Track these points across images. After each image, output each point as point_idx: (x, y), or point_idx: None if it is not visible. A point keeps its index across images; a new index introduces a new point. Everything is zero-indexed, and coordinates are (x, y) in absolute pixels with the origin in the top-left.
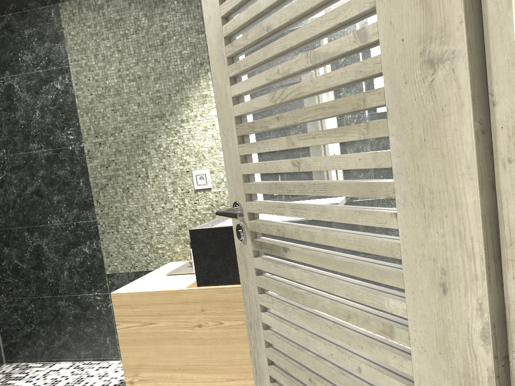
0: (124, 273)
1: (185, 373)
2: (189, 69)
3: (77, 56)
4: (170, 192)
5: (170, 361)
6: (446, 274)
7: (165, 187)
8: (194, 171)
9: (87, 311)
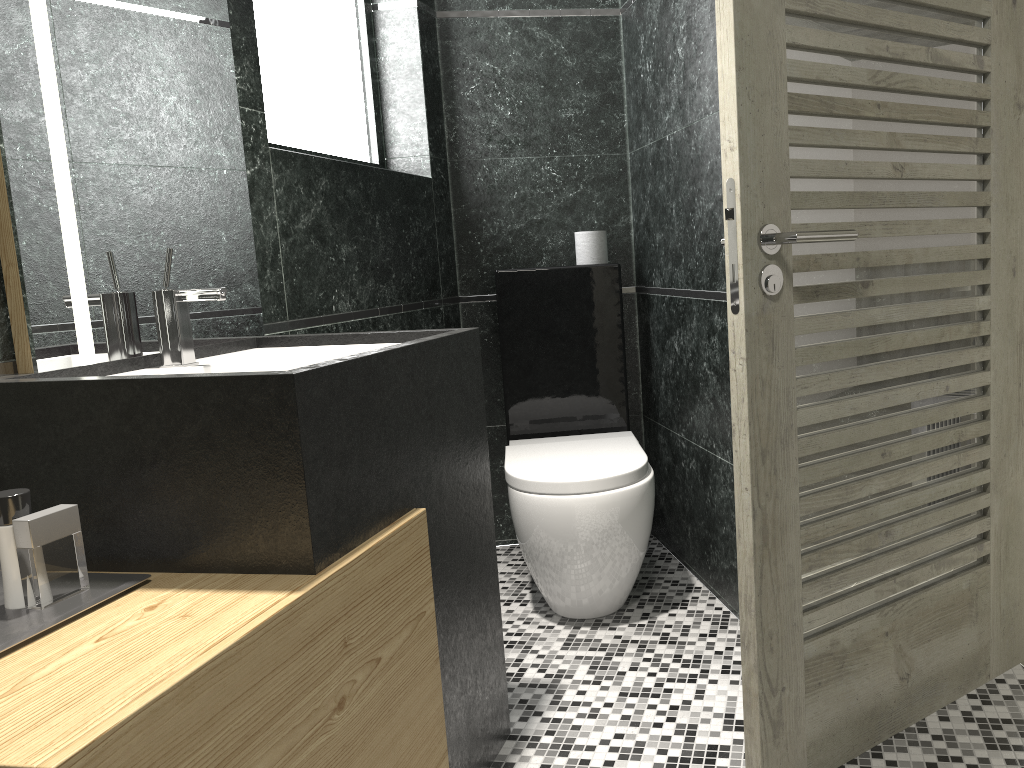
0: None
1: None
2: None
3: None
4: None
5: None
6: (1015, 261)
7: None
8: None
9: None
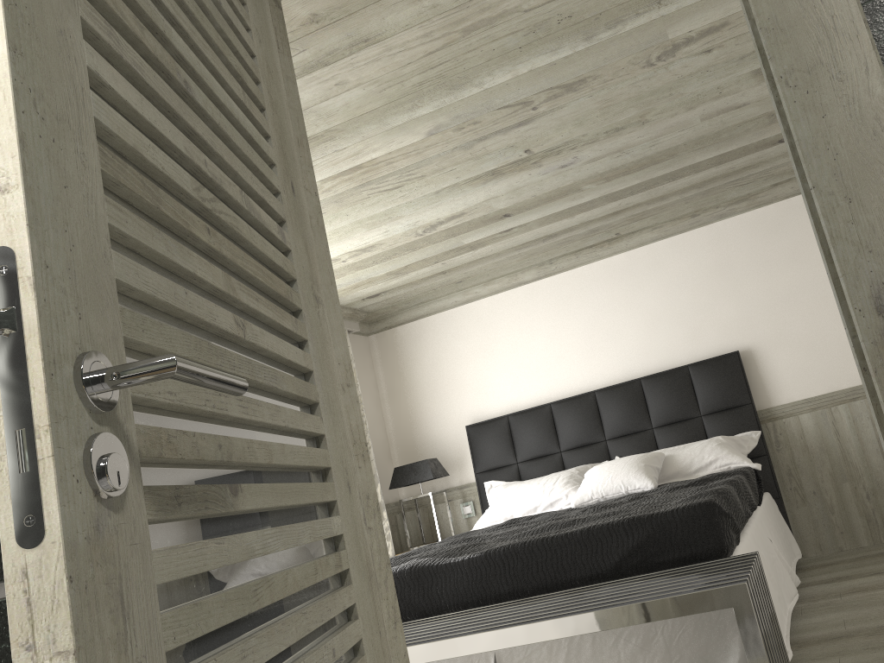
0: None
1: None
2: None
3: None
4: None
5: None
6: (347, 473)
7: None
8: None
9: None
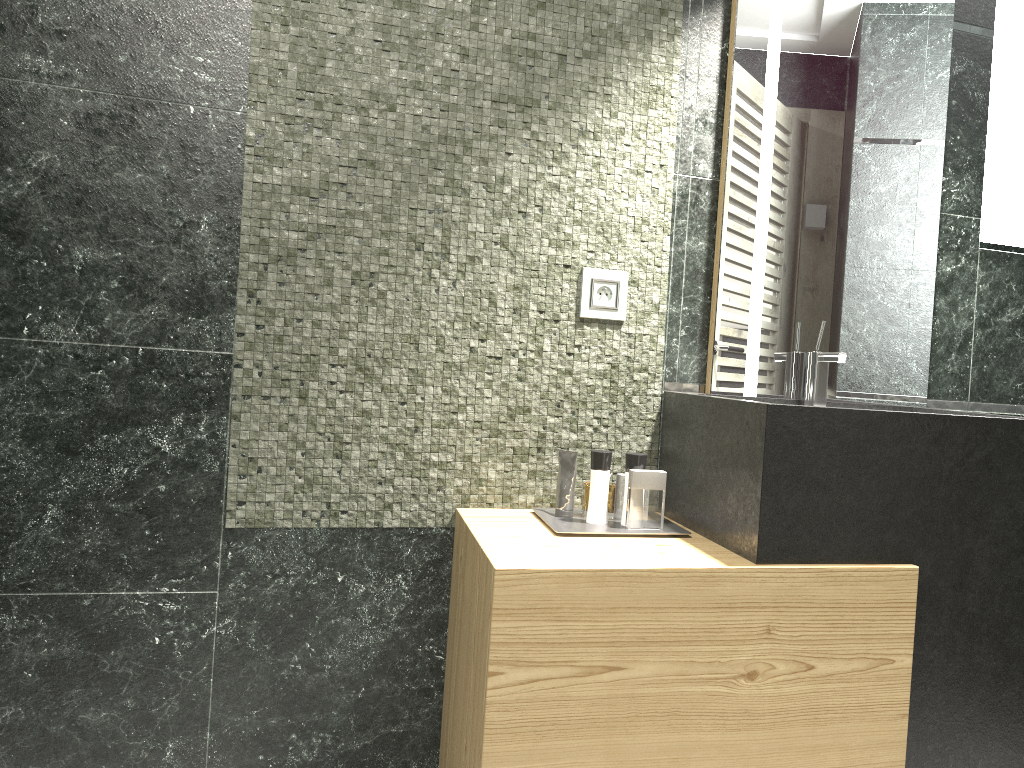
0: (294, 529)
1: None
2: (630, 12)
3: None
4: (505, 311)
5: None
6: None
7: (491, 296)
8: (589, 270)
9: (110, 652)
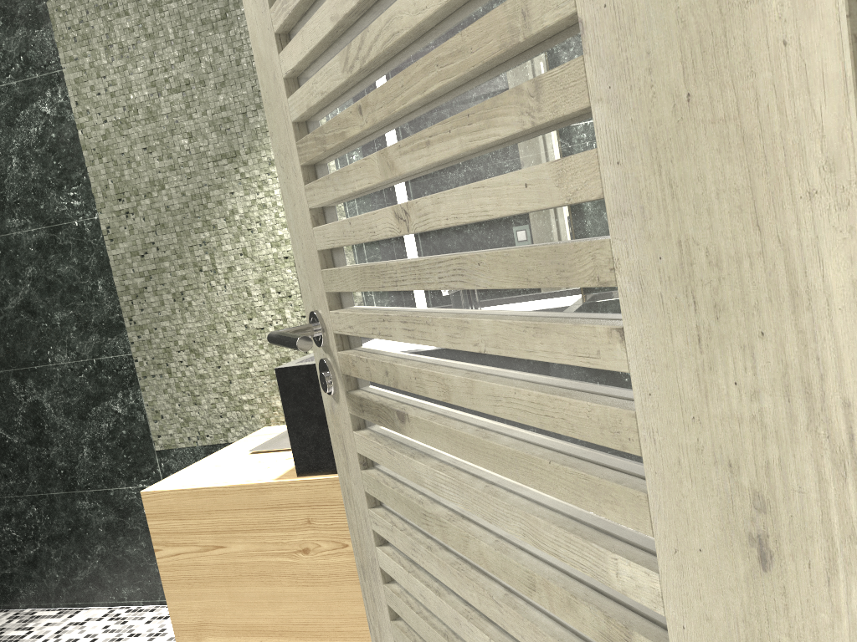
0: (187, 448)
1: (285, 639)
2: None
3: (75, 51)
4: (258, 297)
5: (257, 616)
6: (767, 511)
7: (247, 289)
8: None
9: (128, 518)
